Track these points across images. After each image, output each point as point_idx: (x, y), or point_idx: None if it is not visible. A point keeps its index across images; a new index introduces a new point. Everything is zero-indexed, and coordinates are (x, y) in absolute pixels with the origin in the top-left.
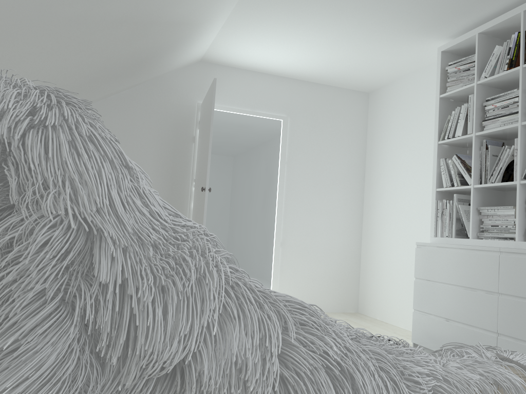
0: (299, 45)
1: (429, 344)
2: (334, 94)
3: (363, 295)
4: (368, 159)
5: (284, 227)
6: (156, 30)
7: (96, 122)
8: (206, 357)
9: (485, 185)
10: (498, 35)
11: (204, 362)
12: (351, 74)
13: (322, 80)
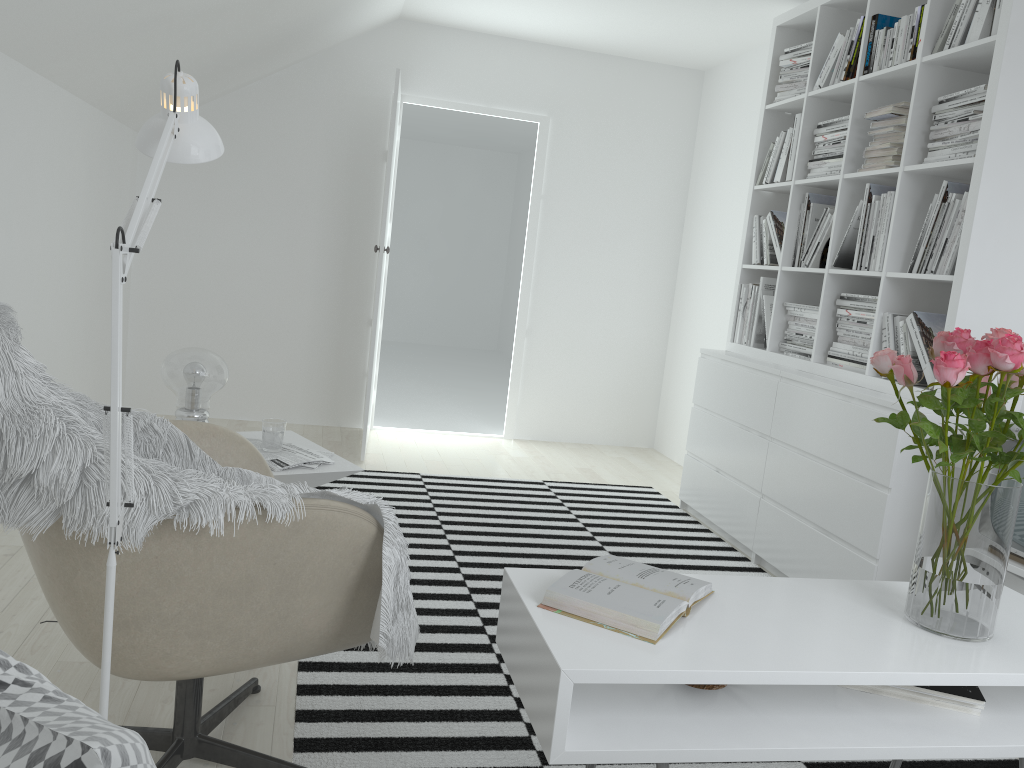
0: (549, 4)
1: (695, 503)
2: (637, 75)
3: (662, 422)
4: (691, 194)
5: (534, 305)
6: (289, 4)
7: (3, 340)
8: (43, 471)
9: (793, 270)
10: (857, 8)
11: (40, 474)
12: (657, 44)
13: (614, 51)
